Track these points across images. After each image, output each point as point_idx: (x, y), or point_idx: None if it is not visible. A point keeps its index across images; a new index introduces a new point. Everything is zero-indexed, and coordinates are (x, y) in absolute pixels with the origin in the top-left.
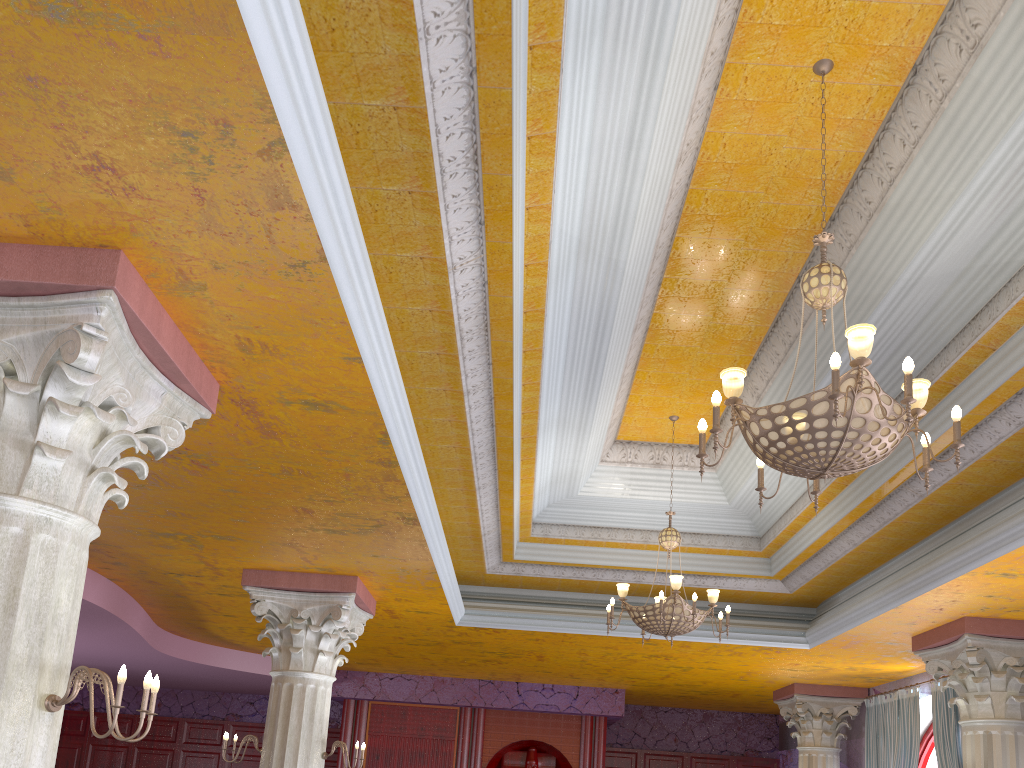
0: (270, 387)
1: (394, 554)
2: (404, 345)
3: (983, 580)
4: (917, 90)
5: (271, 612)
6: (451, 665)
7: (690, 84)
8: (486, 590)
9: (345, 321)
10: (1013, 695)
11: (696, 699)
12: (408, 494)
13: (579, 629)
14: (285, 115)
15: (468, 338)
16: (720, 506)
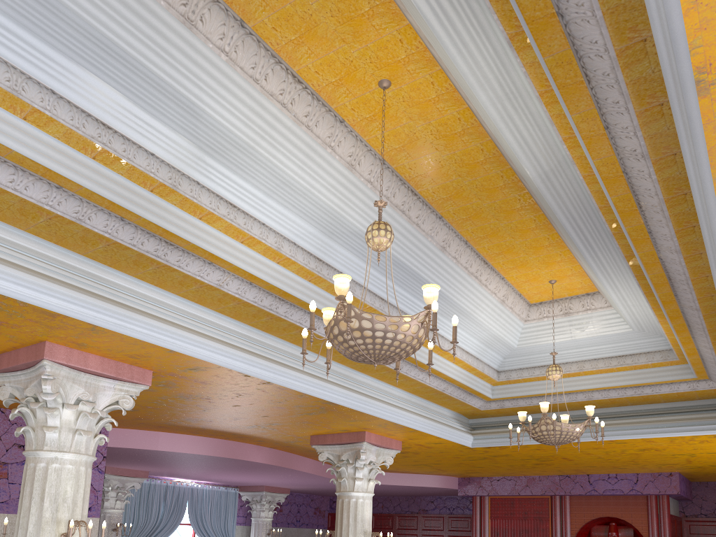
0: (168, 367)
1: (358, 418)
2: (252, 319)
3: None
4: (444, 69)
5: (329, 458)
6: (521, 468)
7: (300, 138)
8: (495, 419)
9: (141, 340)
10: None
11: None
12: (303, 393)
13: None
14: (8, 293)
15: (275, 307)
16: (627, 333)
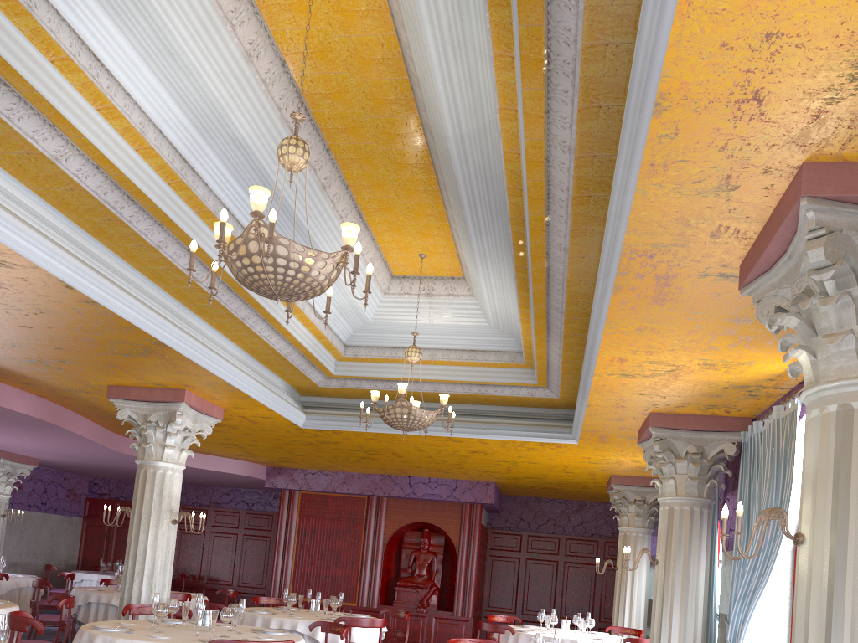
0: None
1: (186, 371)
2: (82, 215)
3: (615, 380)
4: None
5: (132, 417)
6: (344, 462)
7: (200, 1)
8: (331, 400)
9: None
10: (690, 477)
11: (560, 490)
12: (134, 325)
13: (393, 430)
14: None
15: (120, 207)
16: (484, 327)
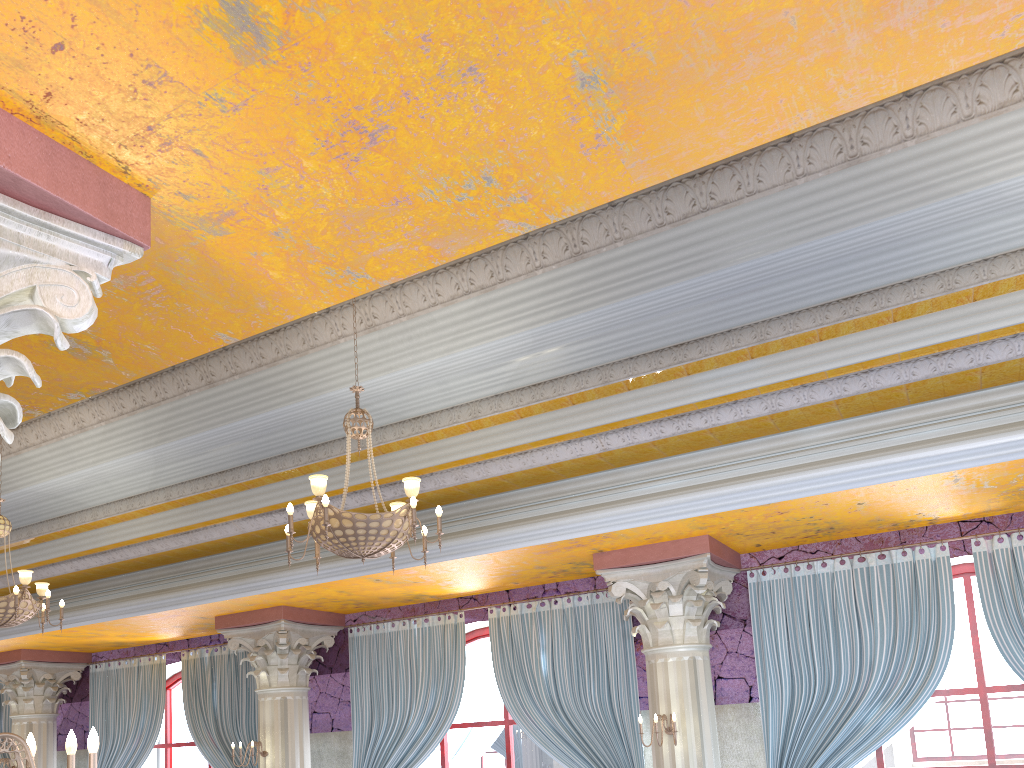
0: None
1: None
2: None
3: (42, 636)
4: (49, 422)
5: None
6: None
7: None
8: None
9: None
10: (48, 698)
11: None
12: None
13: None
14: None
15: None
16: None
